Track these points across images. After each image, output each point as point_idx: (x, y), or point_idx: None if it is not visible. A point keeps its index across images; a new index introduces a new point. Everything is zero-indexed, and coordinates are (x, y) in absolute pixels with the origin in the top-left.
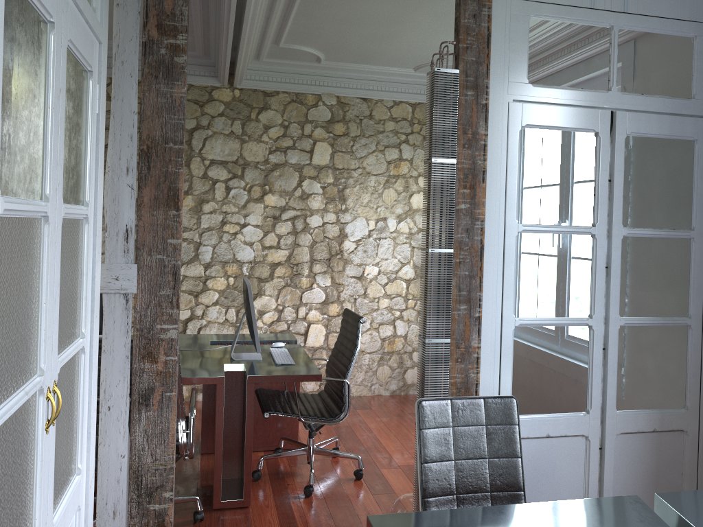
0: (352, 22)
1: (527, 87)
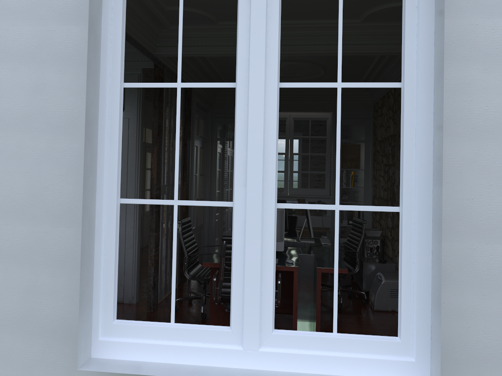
0: (289, 2)
1: None
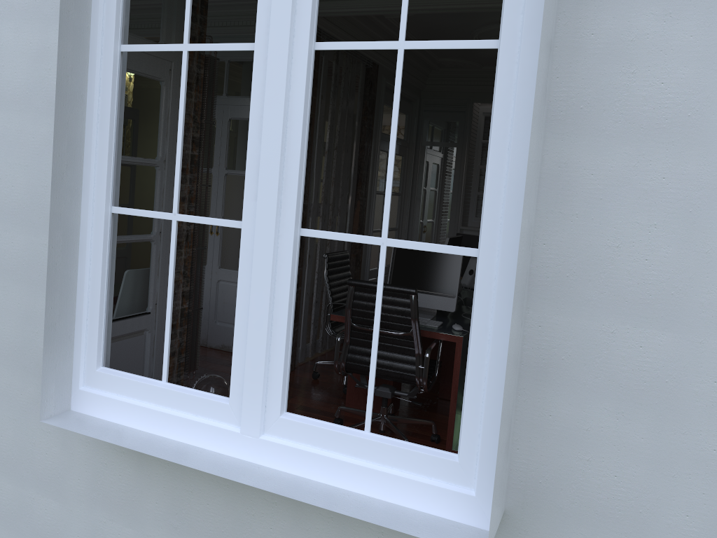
0: None
1: None
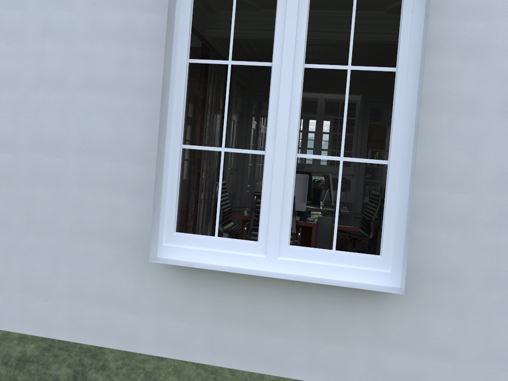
0: None
1: None
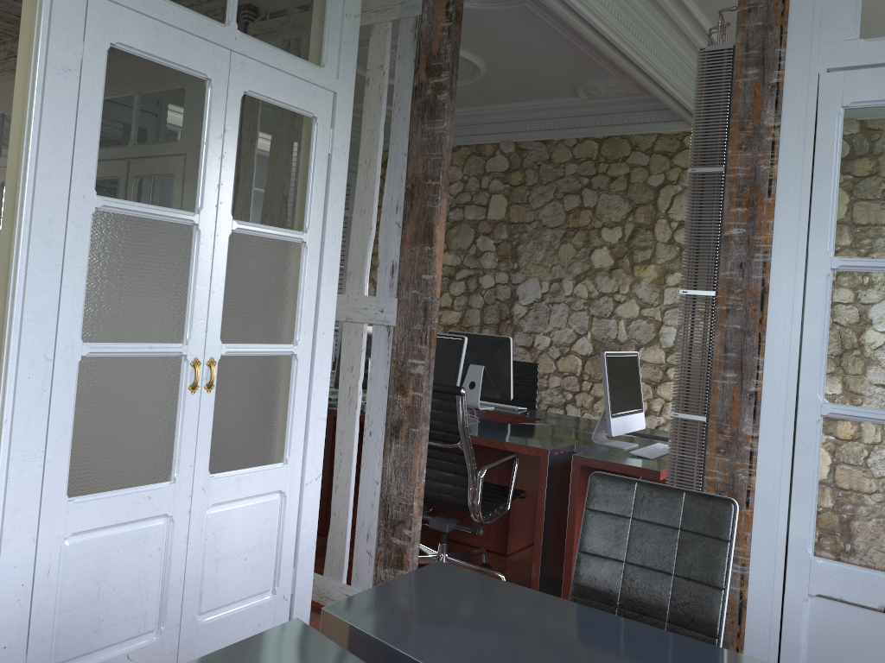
0: None
1: (854, 45)
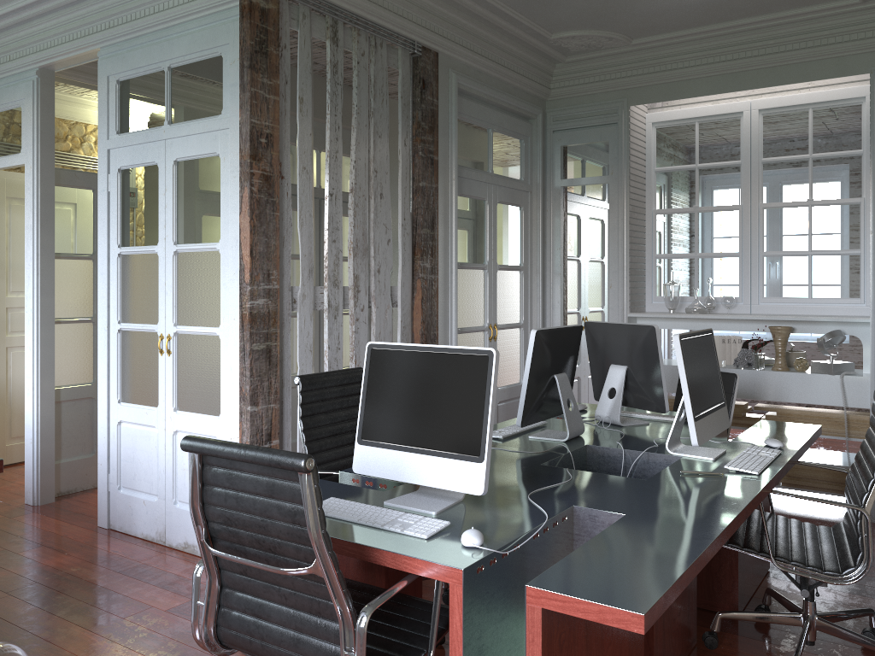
0: None
1: None
